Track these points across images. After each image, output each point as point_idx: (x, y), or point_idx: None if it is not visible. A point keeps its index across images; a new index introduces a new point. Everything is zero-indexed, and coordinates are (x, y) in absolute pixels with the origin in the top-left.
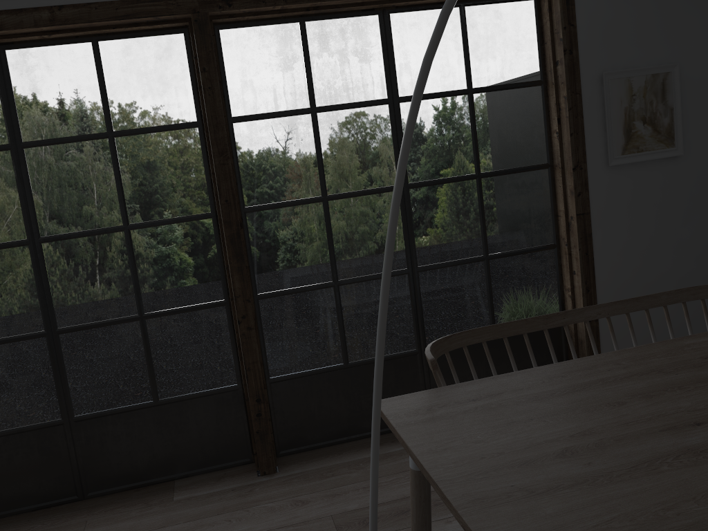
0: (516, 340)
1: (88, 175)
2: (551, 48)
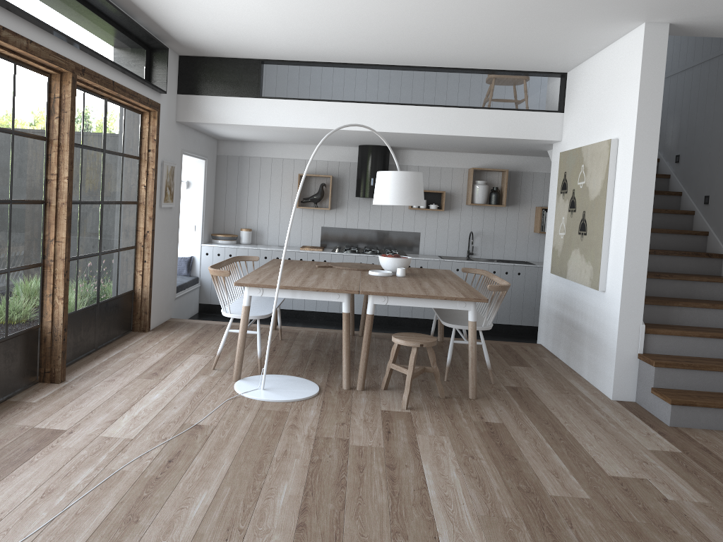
0: (122, 299)
1: (0, 158)
2: (147, 142)
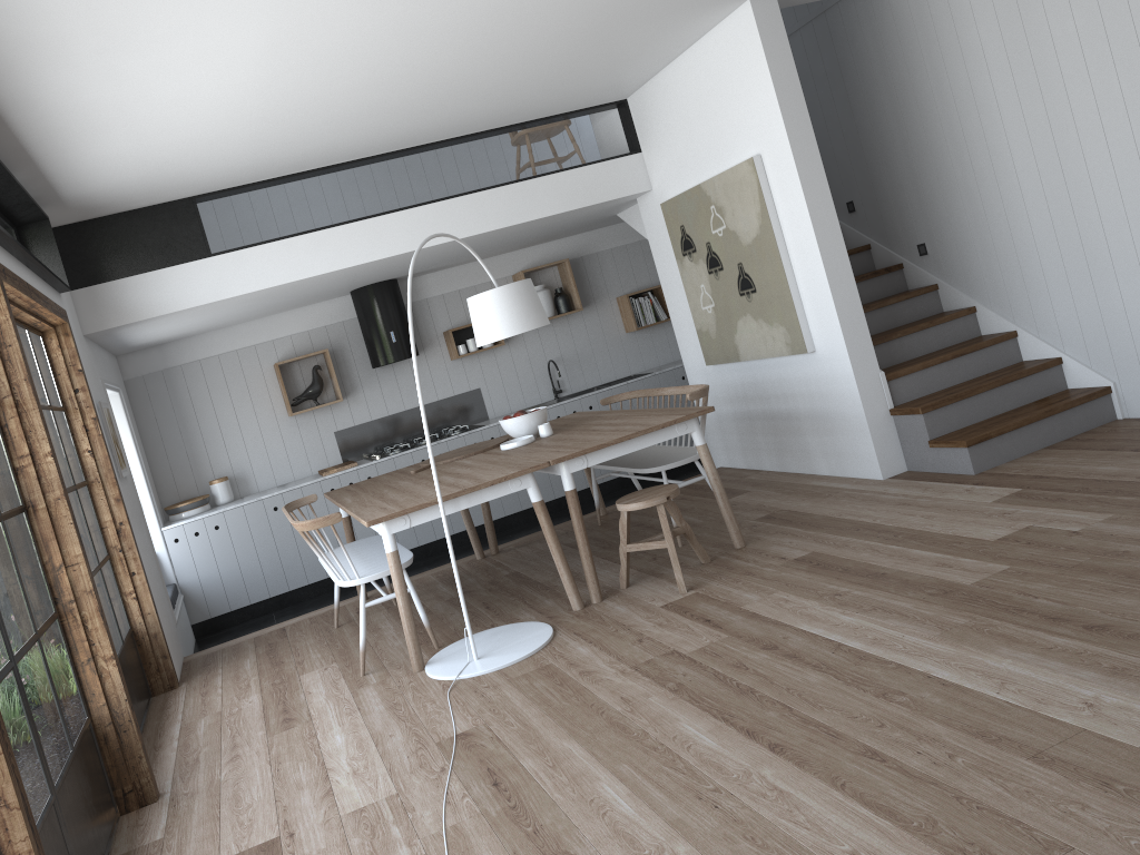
0: (129, 647)
1: None
2: (69, 378)
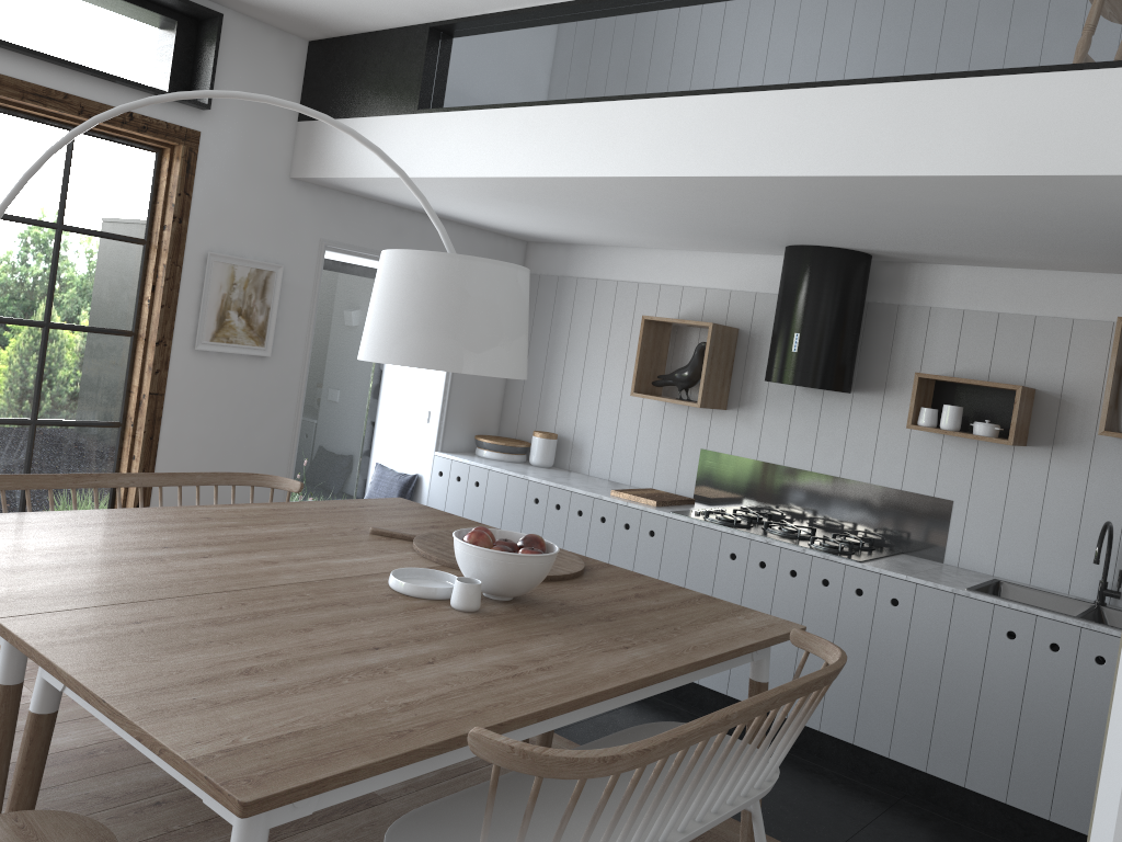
0: None
1: None
2: (162, 210)
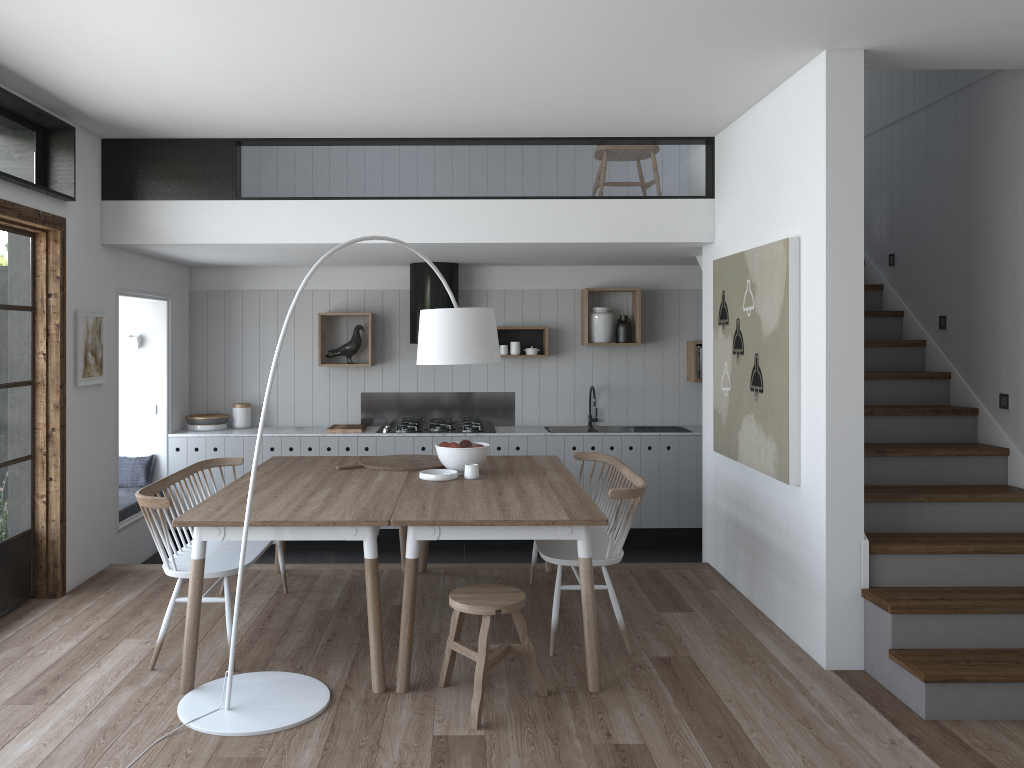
0: (8, 549)
1: None
2: (46, 282)
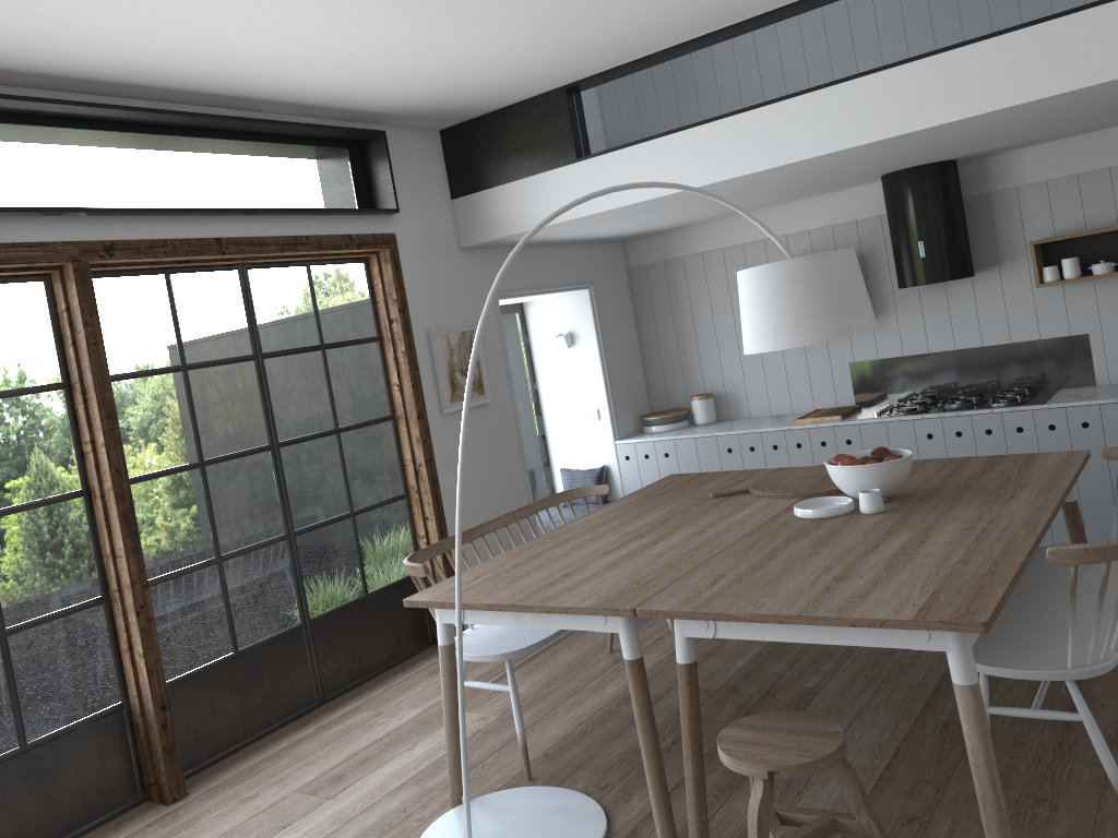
0: (386, 597)
1: None
2: (385, 307)
